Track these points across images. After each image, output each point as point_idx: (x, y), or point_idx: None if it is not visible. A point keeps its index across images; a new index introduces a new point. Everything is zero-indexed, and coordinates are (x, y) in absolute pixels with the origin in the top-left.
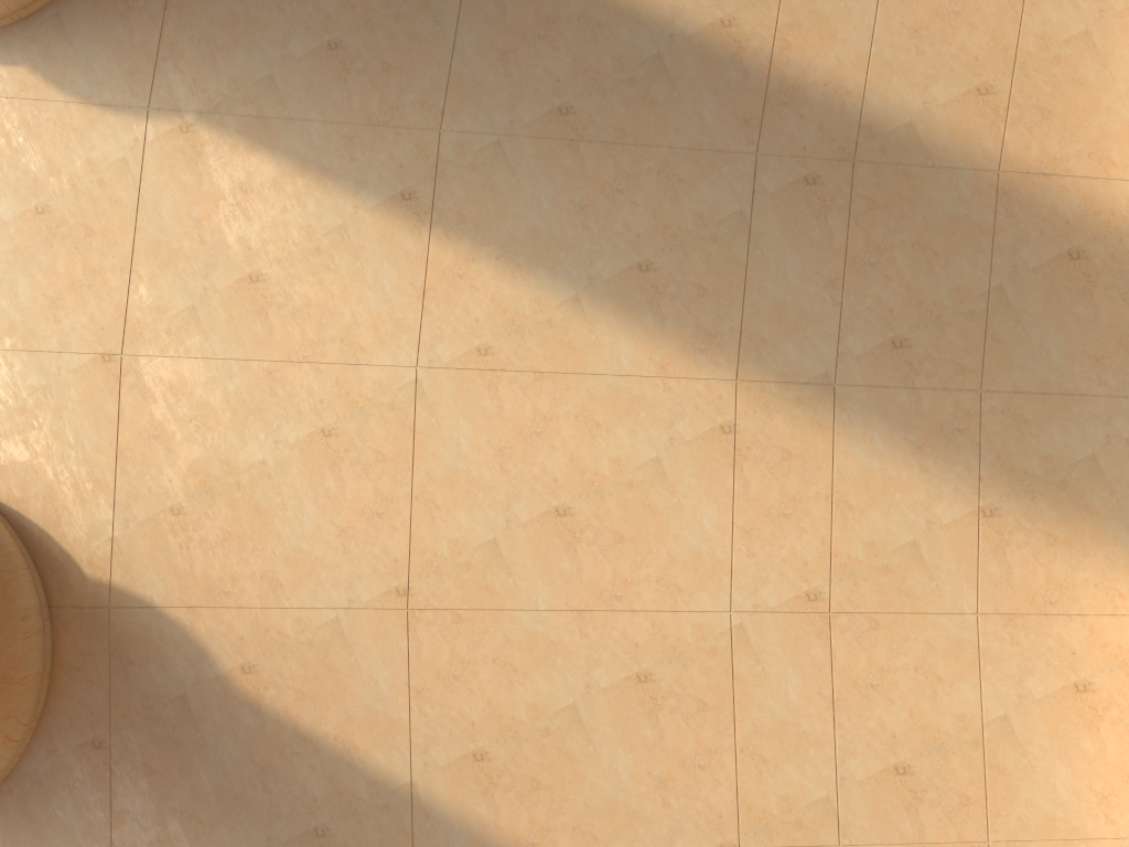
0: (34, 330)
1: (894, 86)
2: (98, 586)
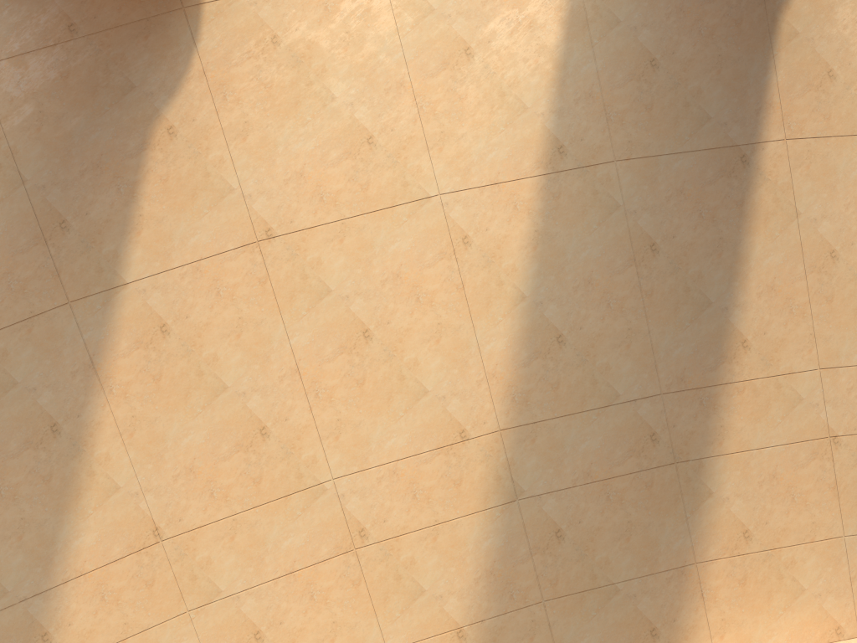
0: None
1: (733, 474)
2: None
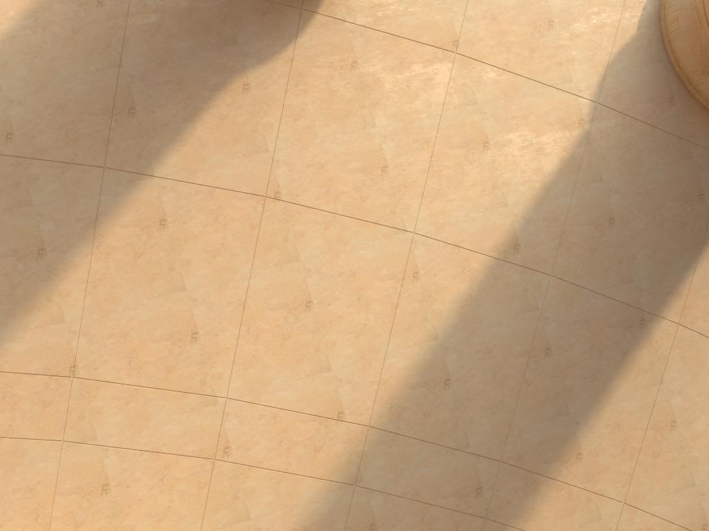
0: (480, 2)
1: None
2: (316, 5)
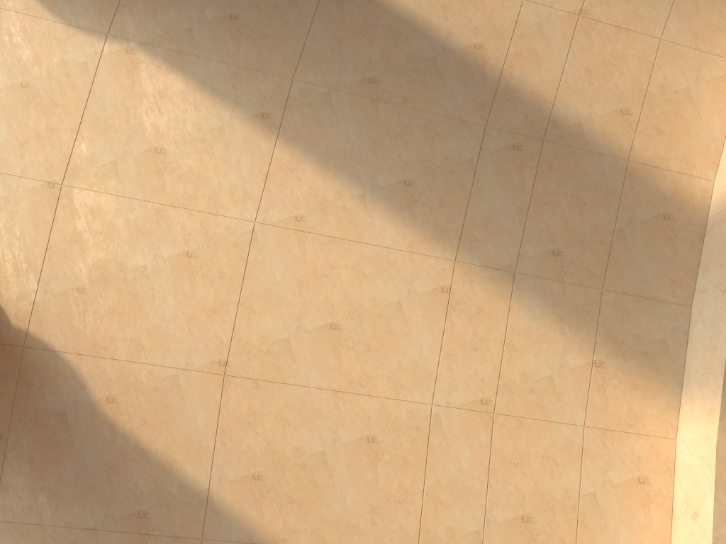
0: (6, 160)
1: (572, 100)
2: (18, 332)
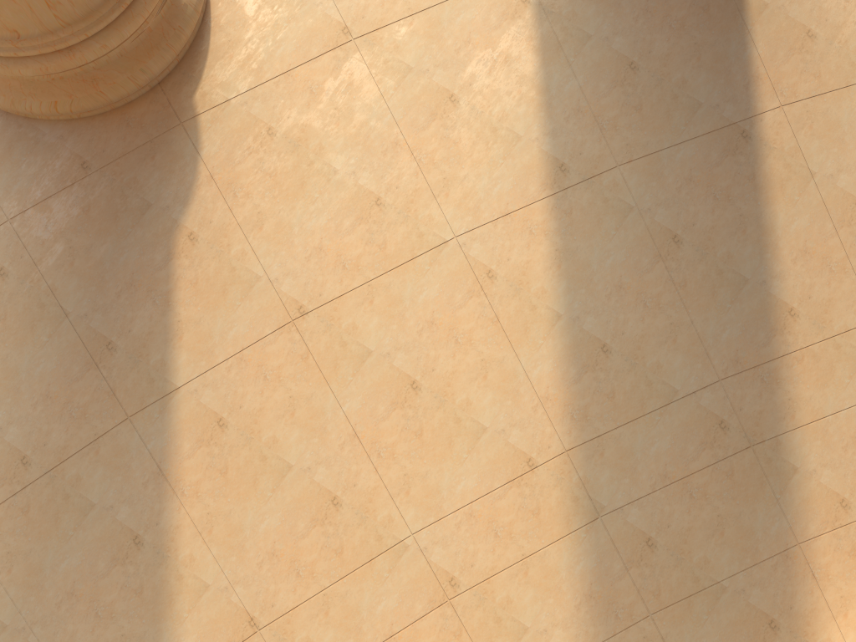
0: None
1: (814, 444)
2: (191, 108)
